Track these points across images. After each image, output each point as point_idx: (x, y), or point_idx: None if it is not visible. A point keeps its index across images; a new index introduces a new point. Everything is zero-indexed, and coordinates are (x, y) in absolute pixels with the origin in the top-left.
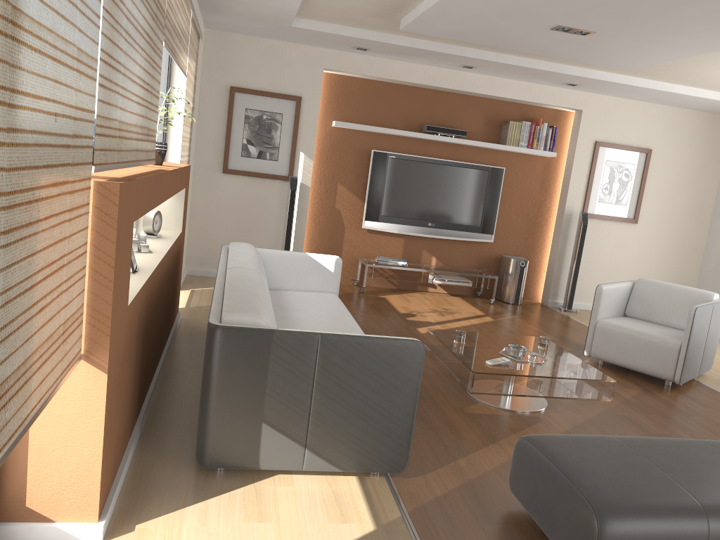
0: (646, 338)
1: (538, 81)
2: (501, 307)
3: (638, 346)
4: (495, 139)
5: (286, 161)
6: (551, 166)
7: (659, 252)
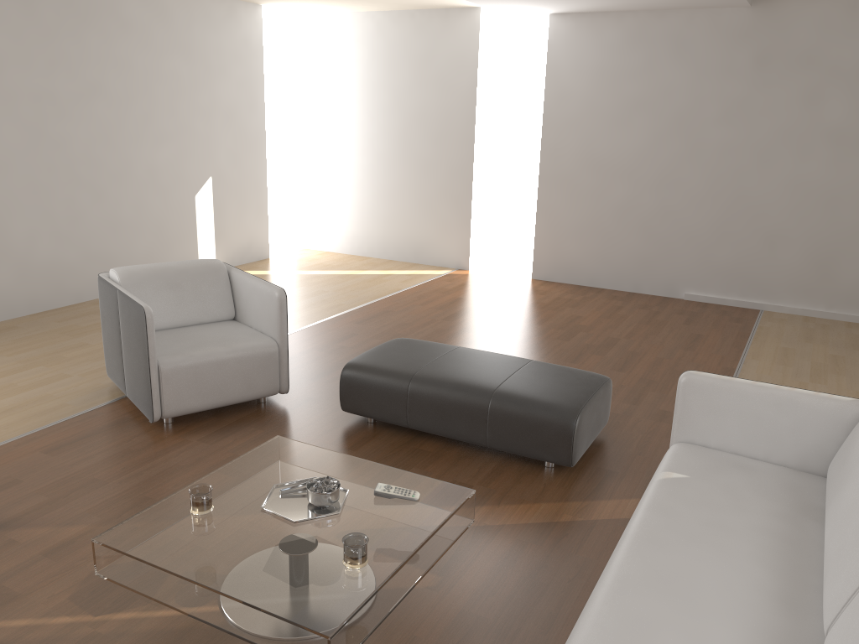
0: None
1: None
2: None
3: None
4: None
5: None
6: None
7: None
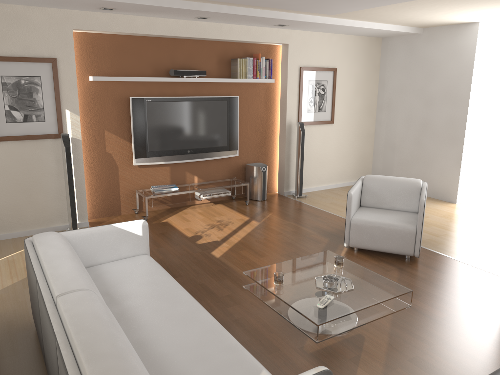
0: (390, 228)
1: (255, 25)
2: (256, 206)
3: (385, 235)
4: (227, 74)
5: (53, 120)
6: (270, 89)
7: (349, 141)
